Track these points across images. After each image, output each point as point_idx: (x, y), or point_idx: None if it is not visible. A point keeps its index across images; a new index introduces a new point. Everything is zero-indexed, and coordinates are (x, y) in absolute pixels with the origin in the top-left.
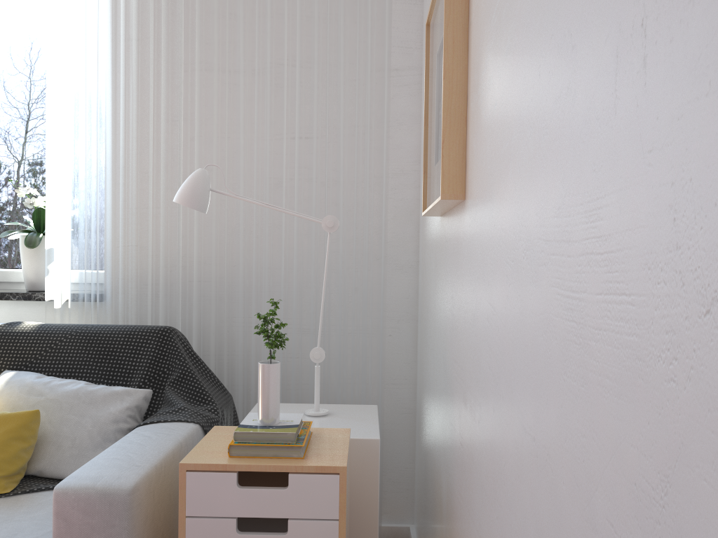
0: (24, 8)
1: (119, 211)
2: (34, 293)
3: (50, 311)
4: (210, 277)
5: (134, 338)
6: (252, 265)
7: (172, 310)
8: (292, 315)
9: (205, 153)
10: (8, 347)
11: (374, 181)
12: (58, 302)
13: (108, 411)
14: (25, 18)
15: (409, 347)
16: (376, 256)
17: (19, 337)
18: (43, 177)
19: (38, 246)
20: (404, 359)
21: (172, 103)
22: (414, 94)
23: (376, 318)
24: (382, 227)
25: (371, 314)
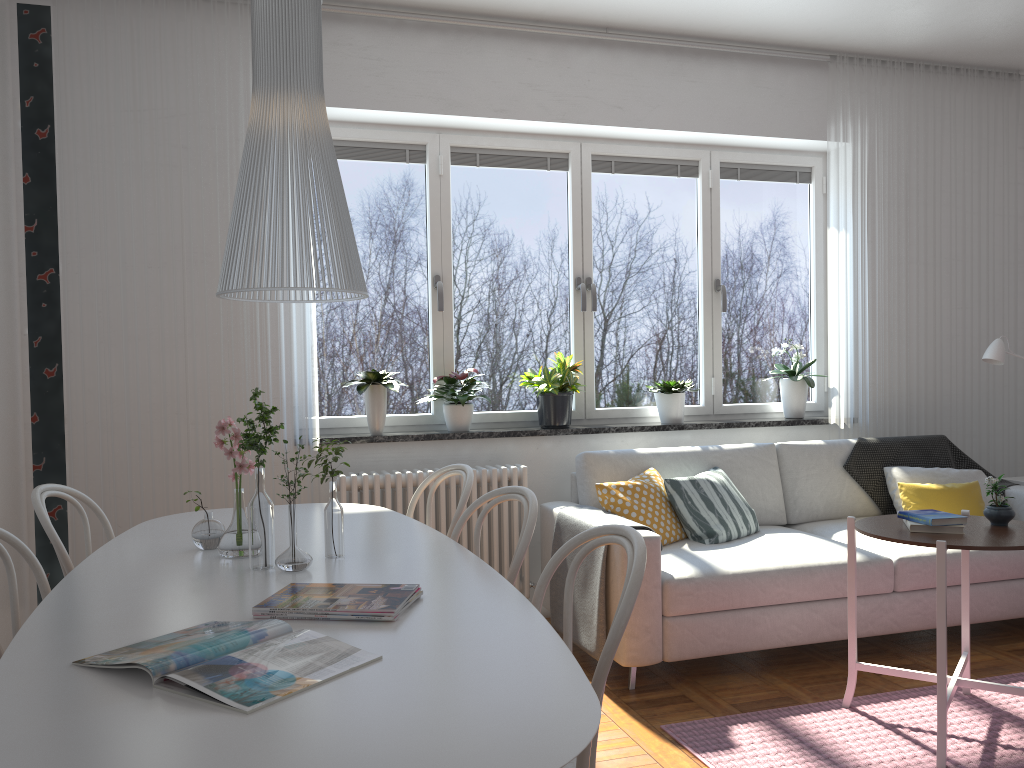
0: (753, 207)
1: (877, 360)
2: (818, 419)
3: (832, 431)
4: (927, 402)
5: (934, 443)
6: (951, 393)
7: (907, 426)
8: (972, 425)
9: (925, 320)
10: (874, 453)
11: (1013, 337)
12: (843, 424)
13: (984, 481)
14: (754, 214)
15: (1021, 442)
16: (1015, 384)
17: (876, 446)
18: (768, 333)
19: (805, 386)
20: (1018, 450)
21: (907, 287)
22: (1021, 279)
23: (1015, 424)
24: (1017, 366)
25: (1011, 422)
